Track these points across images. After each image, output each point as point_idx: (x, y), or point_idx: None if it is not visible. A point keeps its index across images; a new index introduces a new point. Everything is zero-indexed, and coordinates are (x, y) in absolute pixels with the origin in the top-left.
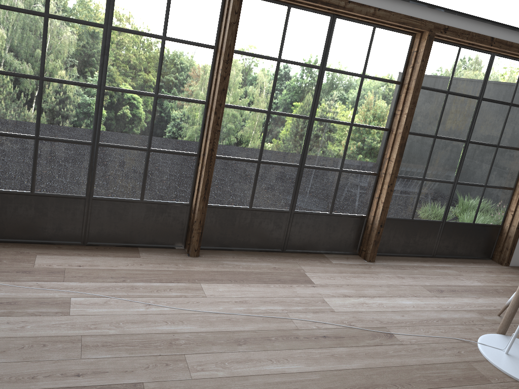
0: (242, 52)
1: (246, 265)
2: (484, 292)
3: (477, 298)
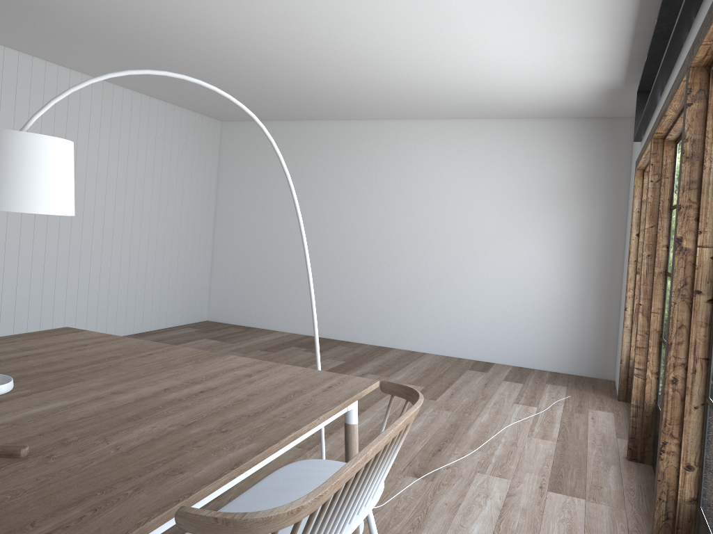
0: (672, 207)
1: (604, 474)
2: None
3: None
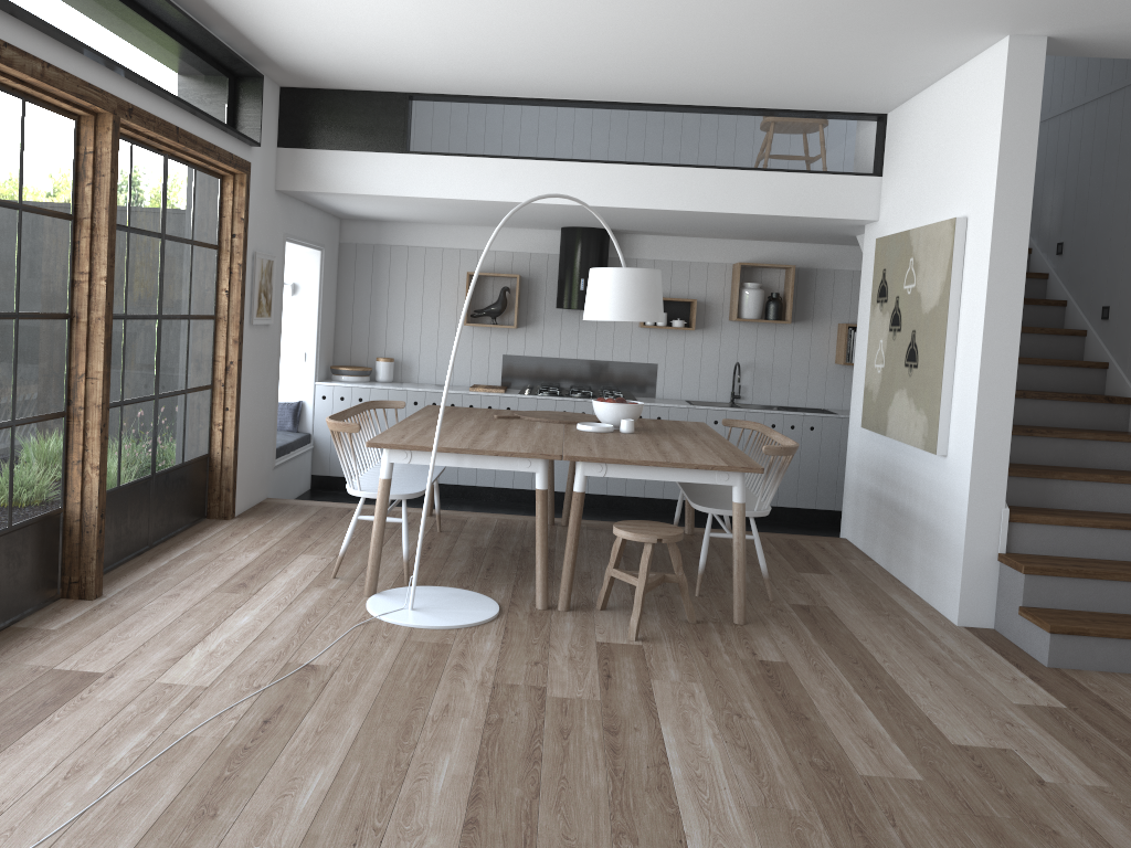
0: None
1: None
2: (277, 561)
3: (285, 570)
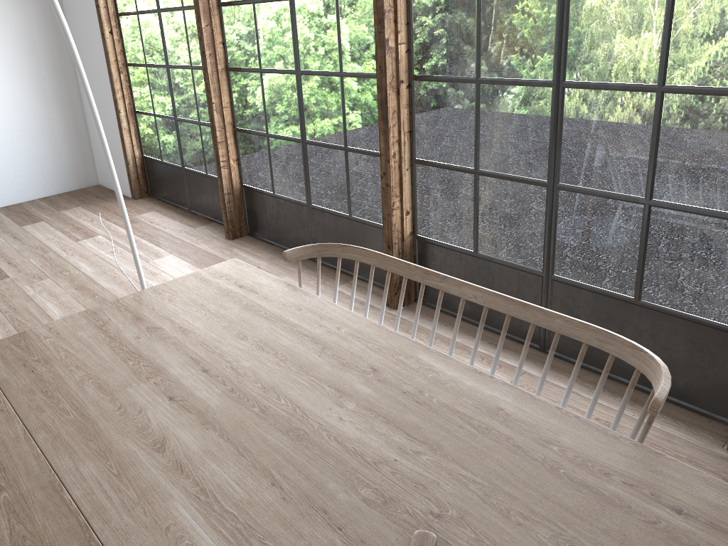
0: (226, 4)
1: (242, 257)
2: None
3: None
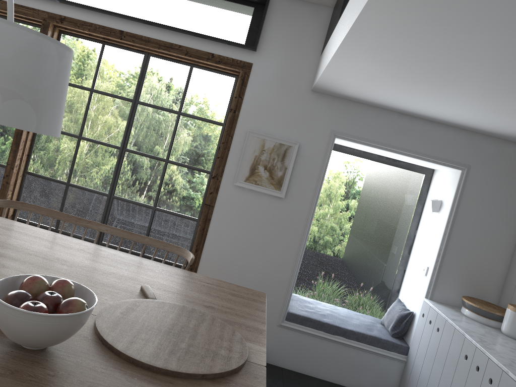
0: None
1: None
2: None
3: None
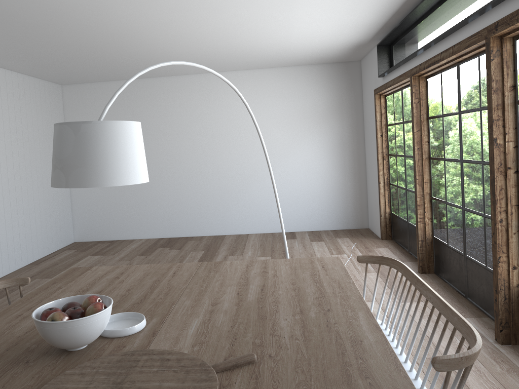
0: (430, 117)
1: None
2: None
3: None
